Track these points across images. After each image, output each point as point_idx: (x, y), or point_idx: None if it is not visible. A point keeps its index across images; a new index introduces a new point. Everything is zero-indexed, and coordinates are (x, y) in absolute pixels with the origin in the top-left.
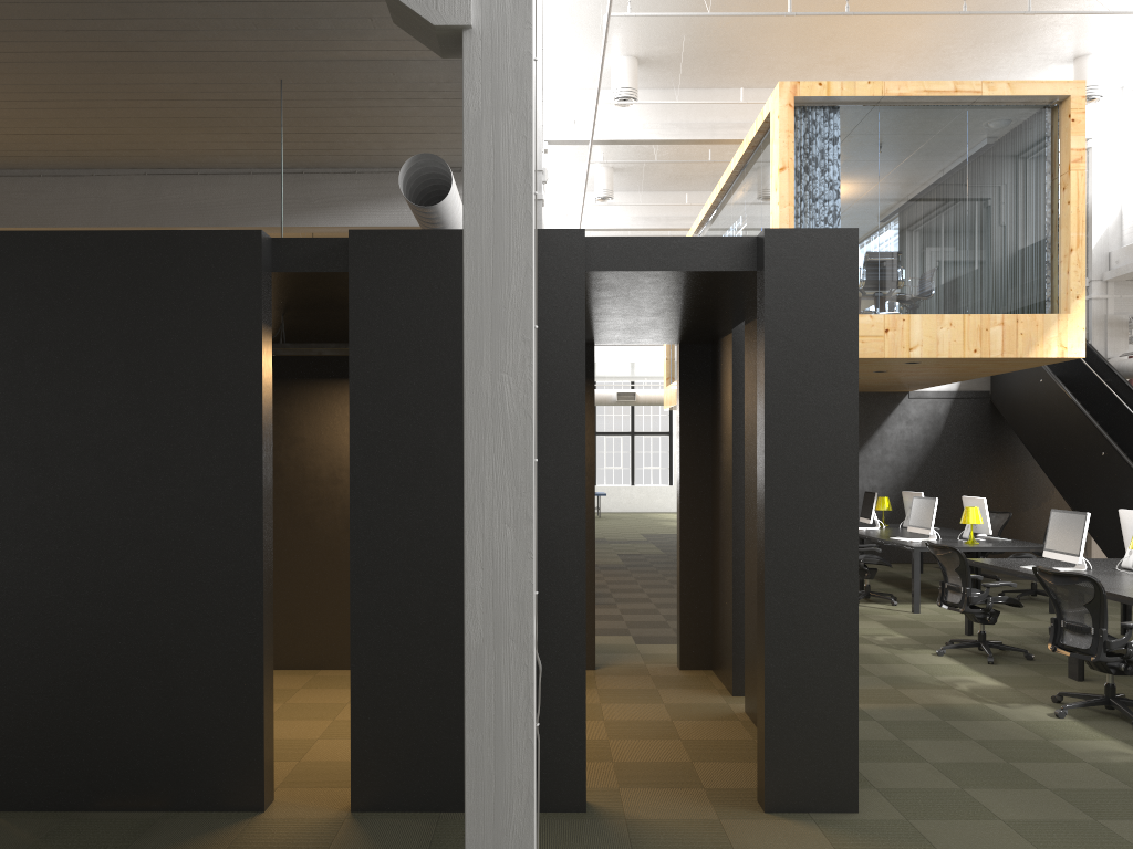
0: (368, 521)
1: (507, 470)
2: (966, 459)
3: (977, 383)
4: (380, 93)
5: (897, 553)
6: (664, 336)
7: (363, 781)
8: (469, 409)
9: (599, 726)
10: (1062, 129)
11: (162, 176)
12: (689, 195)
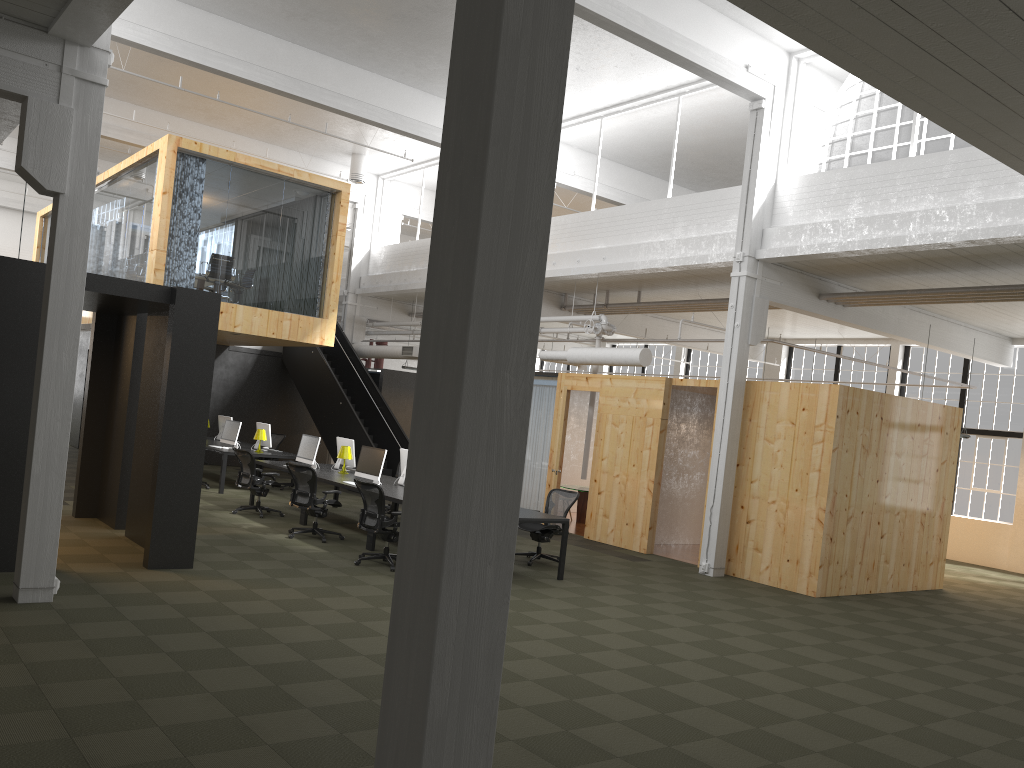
0: None
1: (61, 396)
2: (262, 396)
3: (275, 346)
4: None
5: (210, 458)
6: (91, 309)
7: None
8: (45, 366)
9: None
10: (336, 209)
11: None
12: None
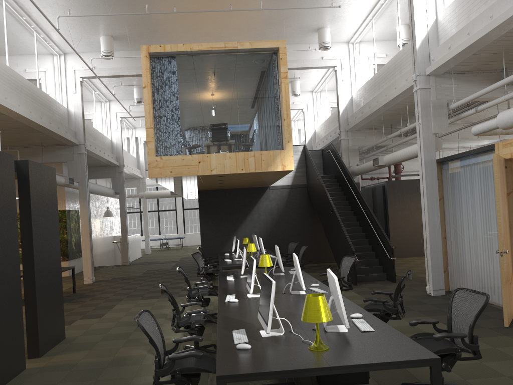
0: None
1: None
2: (297, 216)
3: (300, 180)
4: None
5: None
6: None
7: None
8: None
9: None
10: (279, 63)
11: None
12: None
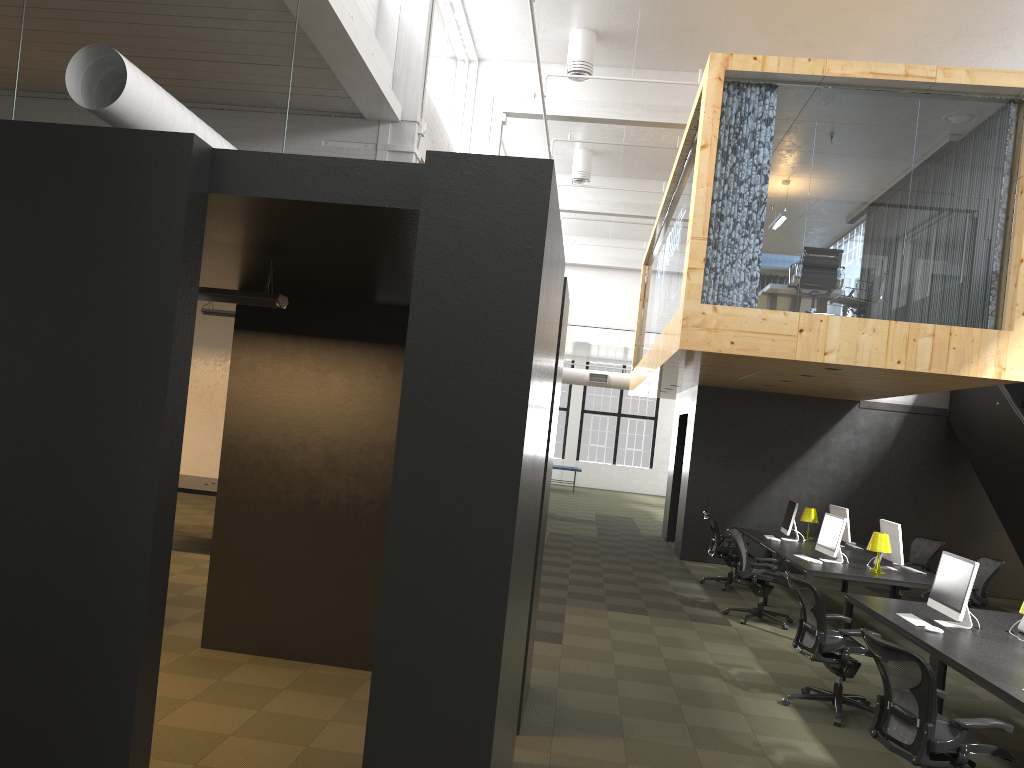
0: None
1: None
2: (914, 477)
3: (935, 399)
4: (191, 8)
5: None
6: None
7: None
8: None
9: (290, 756)
10: None
11: (33, 99)
12: None
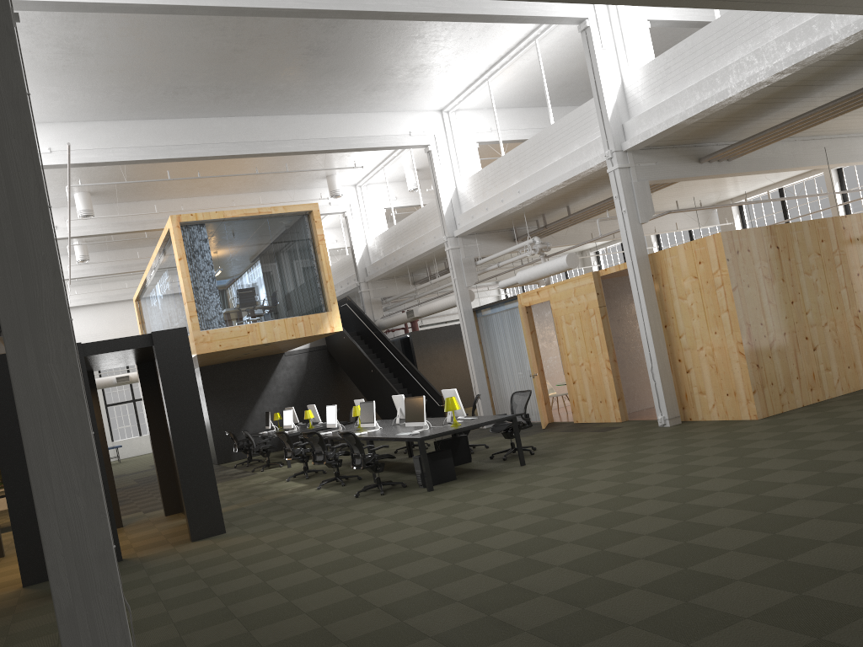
0: (10, 470)
1: None
2: (321, 383)
3: (319, 341)
4: None
5: (295, 441)
6: (127, 363)
7: (26, 573)
8: None
9: (126, 541)
10: (313, 225)
11: None
12: (140, 249)
